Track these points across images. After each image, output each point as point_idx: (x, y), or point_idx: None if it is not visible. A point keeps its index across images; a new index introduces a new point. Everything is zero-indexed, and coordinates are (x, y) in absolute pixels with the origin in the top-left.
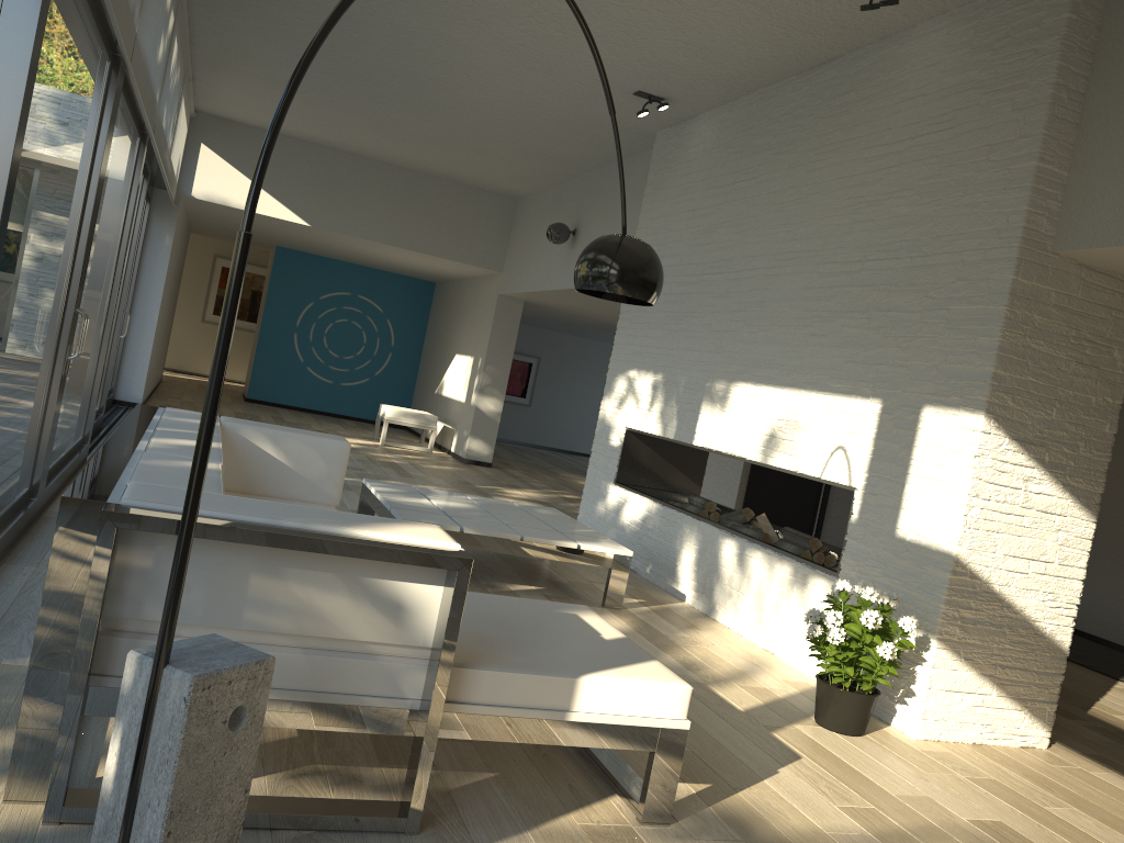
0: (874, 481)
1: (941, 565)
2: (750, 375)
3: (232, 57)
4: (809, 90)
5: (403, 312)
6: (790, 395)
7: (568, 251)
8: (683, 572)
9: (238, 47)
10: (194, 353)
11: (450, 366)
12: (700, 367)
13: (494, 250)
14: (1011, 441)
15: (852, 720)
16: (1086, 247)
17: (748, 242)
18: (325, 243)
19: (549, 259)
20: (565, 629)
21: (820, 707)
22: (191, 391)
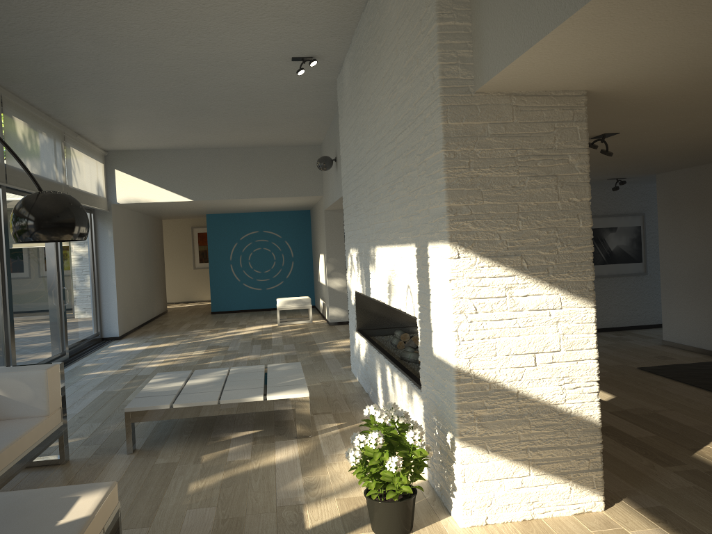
0: (421, 310)
1: (450, 376)
2: (378, 240)
3: (78, 116)
4: (367, 20)
5: (294, 234)
6: (391, 250)
7: (336, 173)
8: (379, 393)
9: (72, 109)
10: (194, 289)
11: (319, 262)
12: (365, 239)
13: (314, 183)
14: (483, 259)
15: (390, 525)
16: (487, 80)
17: (366, 141)
18: (219, 206)
19: (332, 181)
20: (31, 520)
21: (369, 515)
22: (179, 315)
